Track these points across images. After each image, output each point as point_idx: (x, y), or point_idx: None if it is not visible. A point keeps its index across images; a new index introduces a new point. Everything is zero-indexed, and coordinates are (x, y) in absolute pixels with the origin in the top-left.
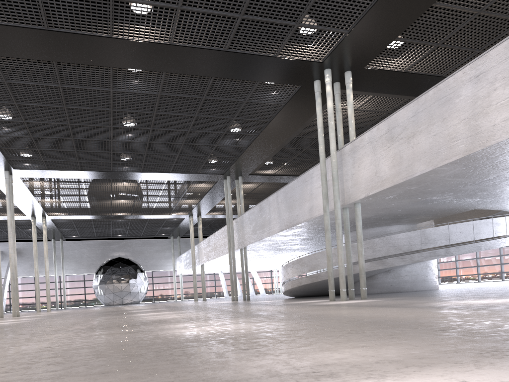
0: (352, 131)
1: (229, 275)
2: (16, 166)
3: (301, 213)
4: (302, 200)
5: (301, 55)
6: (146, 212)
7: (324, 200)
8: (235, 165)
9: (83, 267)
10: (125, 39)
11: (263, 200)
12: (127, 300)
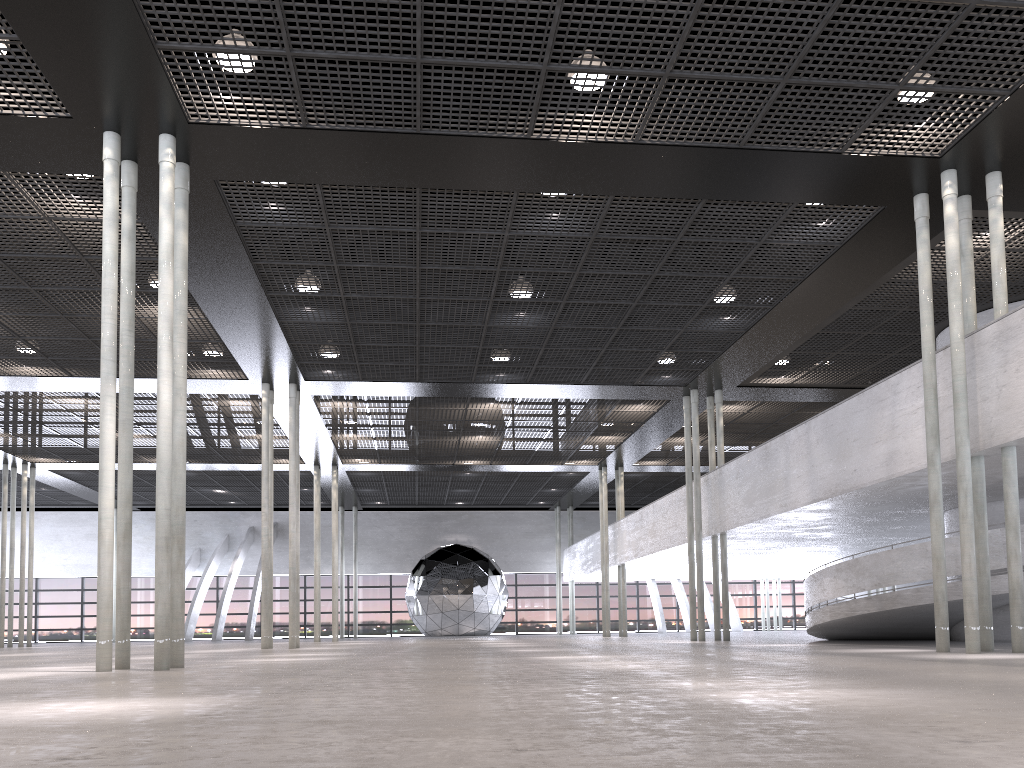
0: (1000, 296)
1: (667, 587)
2: (309, 376)
3: (866, 465)
4: (869, 439)
5: (897, 146)
6: (519, 459)
7: (931, 441)
8: (712, 368)
9: (390, 561)
10: (552, 140)
11: (773, 439)
12: (467, 628)
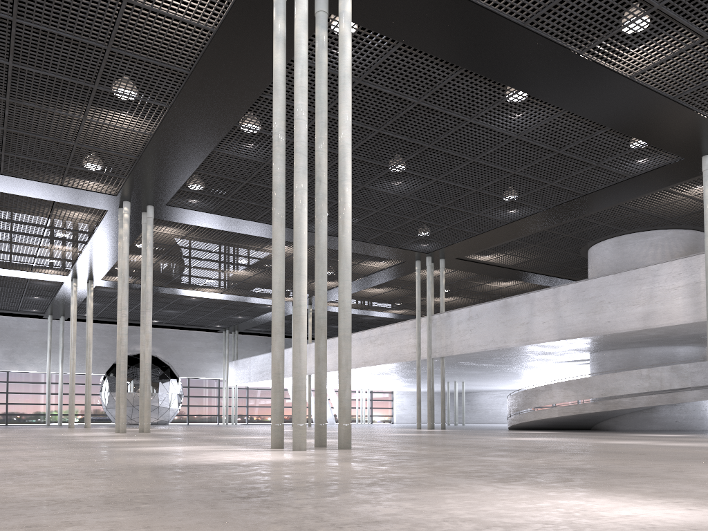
0: None
1: None
2: (172, 202)
3: (620, 319)
4: (625, 302)
5: None
6: (247, 291)
7: None
8: (459, 243)
9: None
10: (592, 60)
11: (515, 296)
12: (152, 419)
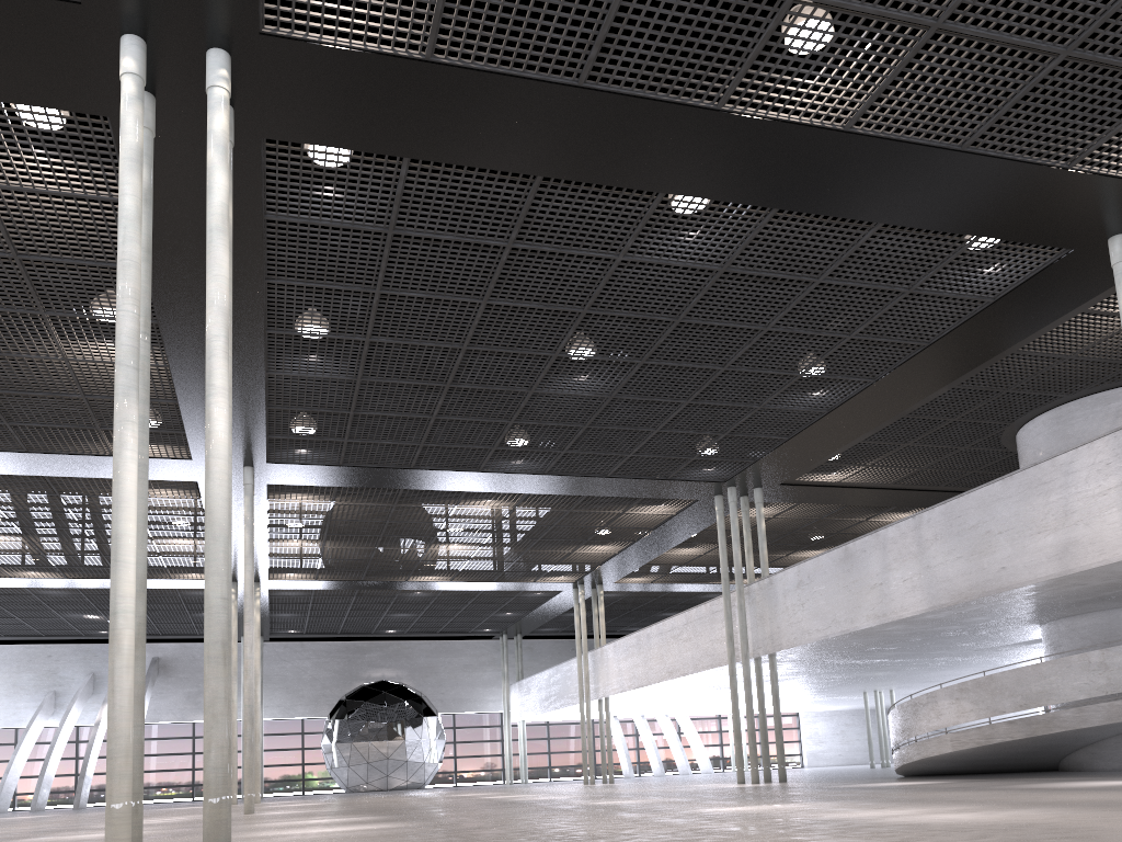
0: None
1: (625, 725)
2: (274, 457)
3: (1021, 561)
4: (1026, 529)
5: None
6: (487, 574)
7: None
8: (767, 459)
9: (302, 702)
10: (747, 115)
11: (859, 538)
12: (398, 781)
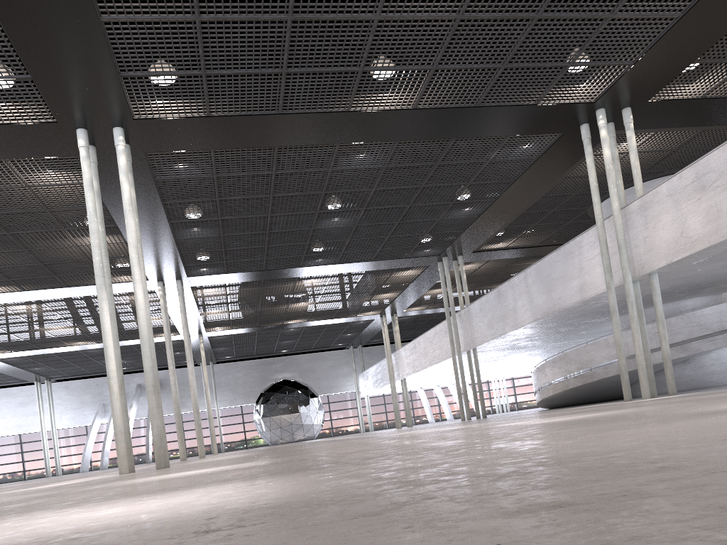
0: (638, 183)
1: (430, 392)
2: (190, 273)
3: (566, 294)
4: (567, 277)
5: (569, 97)
6: (327, 315)
7: (607, 274)
8: (457, 242)
9: (239, 396)
10: (363, 111)
11: (503, 283)
12: (299, 436)
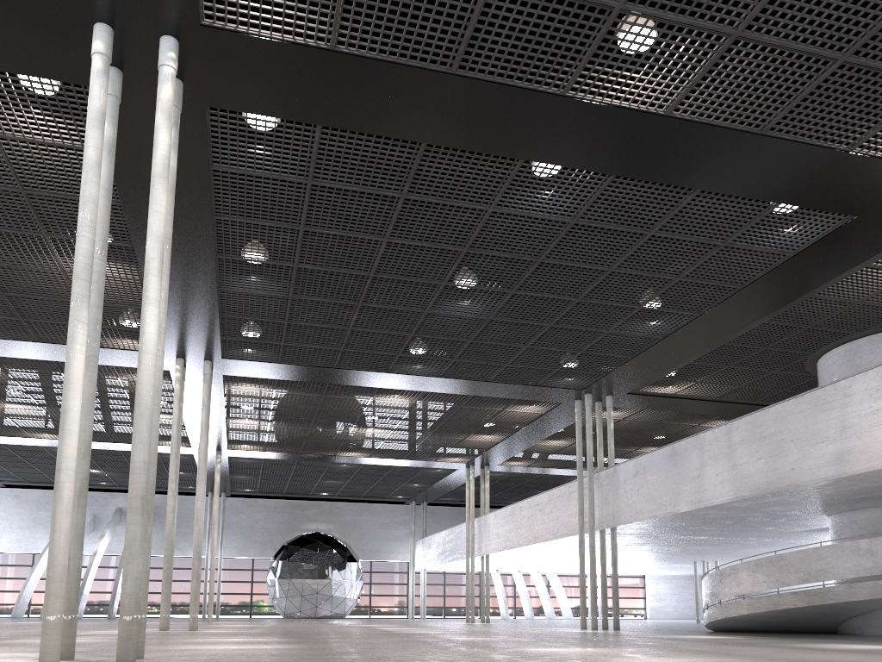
0: None
1: (505, 577)
2: (227, 354)
3: (807, 464)
4: (811, 439)
5: None
6: (398, 453)
7: None
8: (615, 373)
9: (253, 545)
10: (586, 100)
11: (683, 439)
12: (324, 611)
